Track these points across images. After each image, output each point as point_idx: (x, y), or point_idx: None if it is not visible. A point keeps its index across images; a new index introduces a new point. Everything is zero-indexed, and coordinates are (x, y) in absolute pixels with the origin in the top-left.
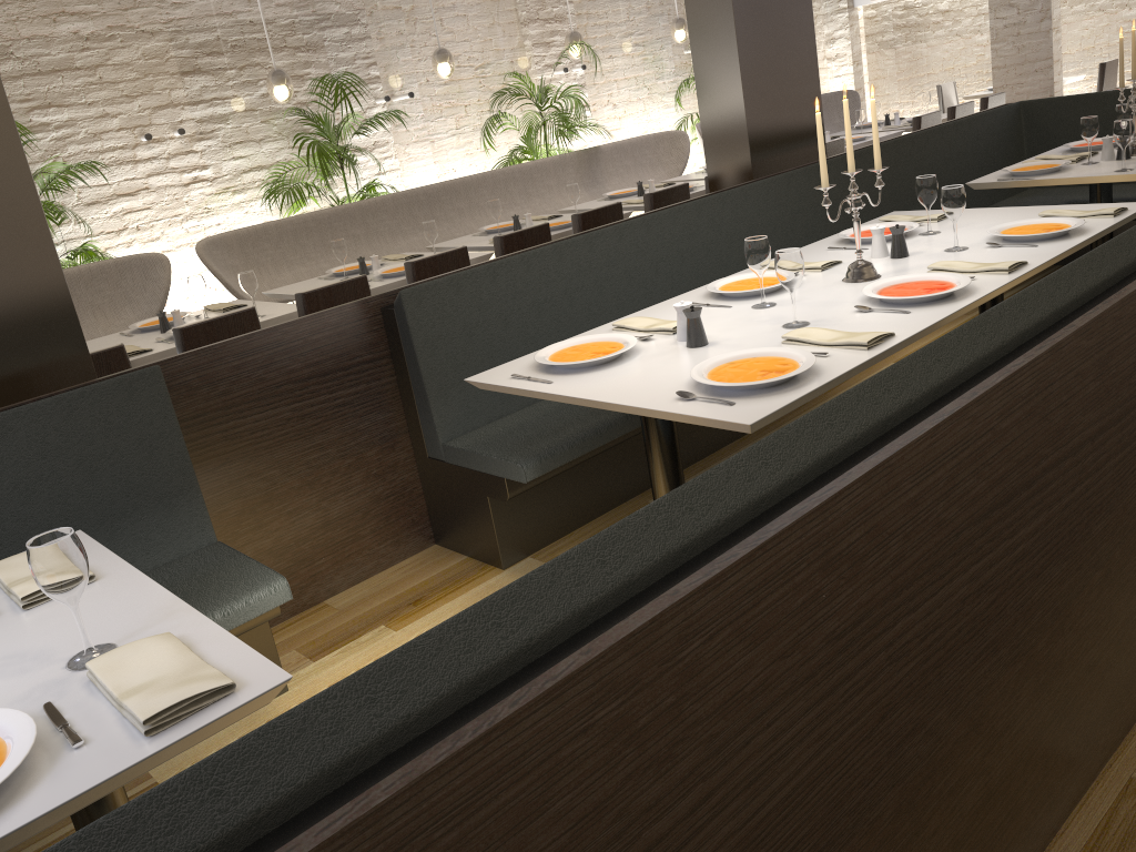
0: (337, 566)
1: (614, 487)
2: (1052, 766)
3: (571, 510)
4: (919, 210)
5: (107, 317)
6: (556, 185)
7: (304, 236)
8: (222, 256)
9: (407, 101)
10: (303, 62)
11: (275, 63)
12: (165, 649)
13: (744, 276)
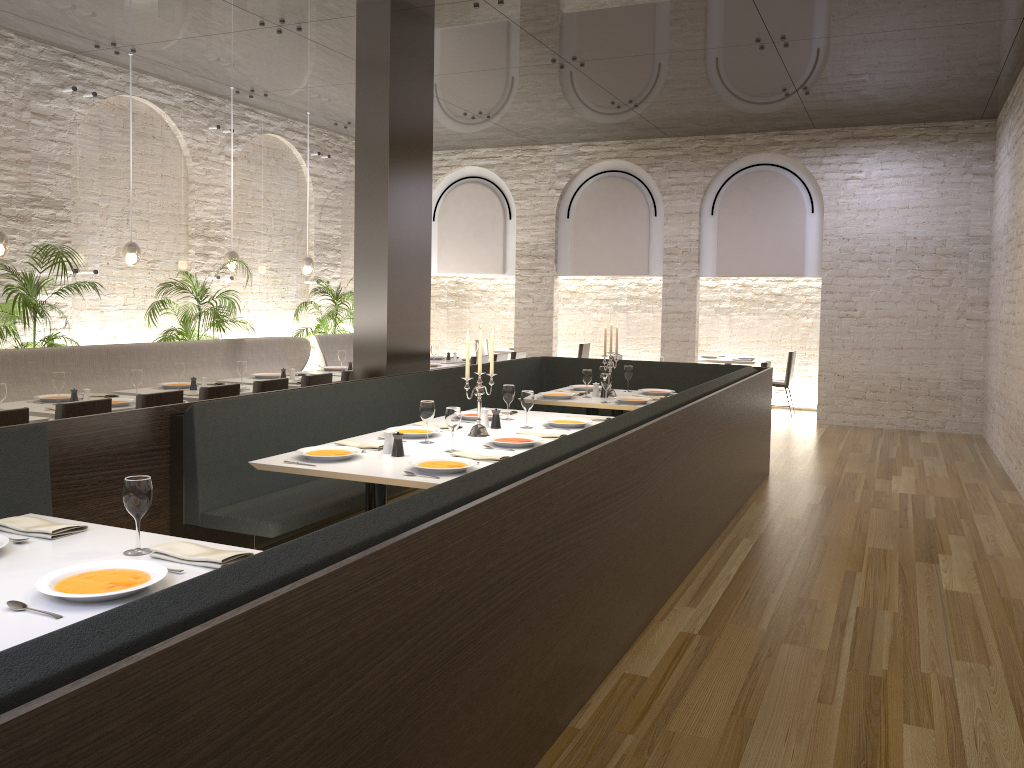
0: None
1: None
2: (595, 652)
3: None
4: None
5: None
6: (208, 362)
7: (1, 367)
8: None
9: (91, 276)
10: (13, 229)
11: None
12: (194, 545)
13: (407, 427)
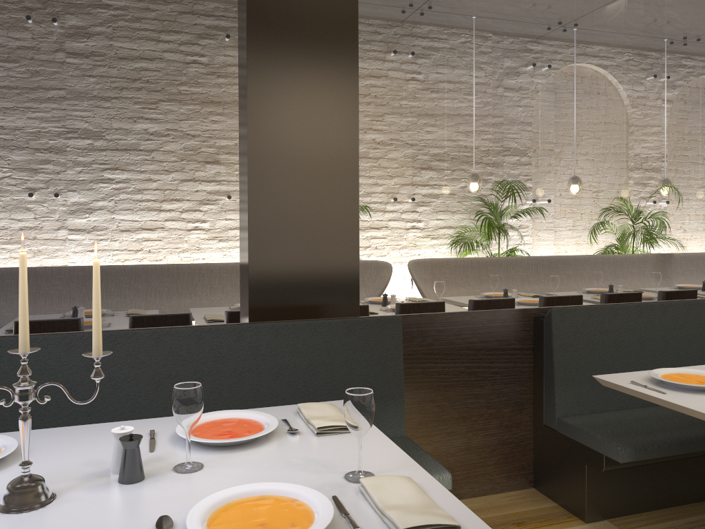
0: (467, 479)
1: (679, 489)
2: None
3: (644, 496)
4: None
5: None
6: (637, 273)
7: (469, 270)
8: (420, 272)
9: (545, 204)
10: (489, 172)
11: (473, 170)
12: (409, 487)
13: None
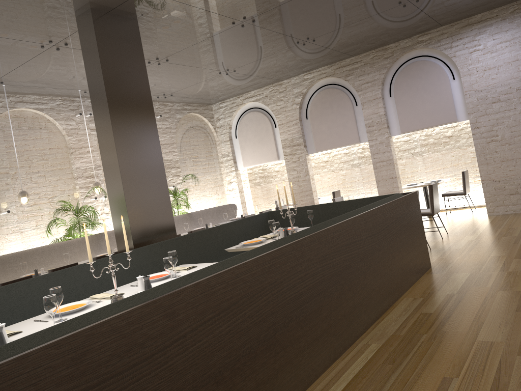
0: None
1: None
2: None
3: None
4: (215, 260)
5: None
6: (78, 251)
7: None
8: None
9: (6, 214)
10: None
11: None
12: None
13: (73, 303)
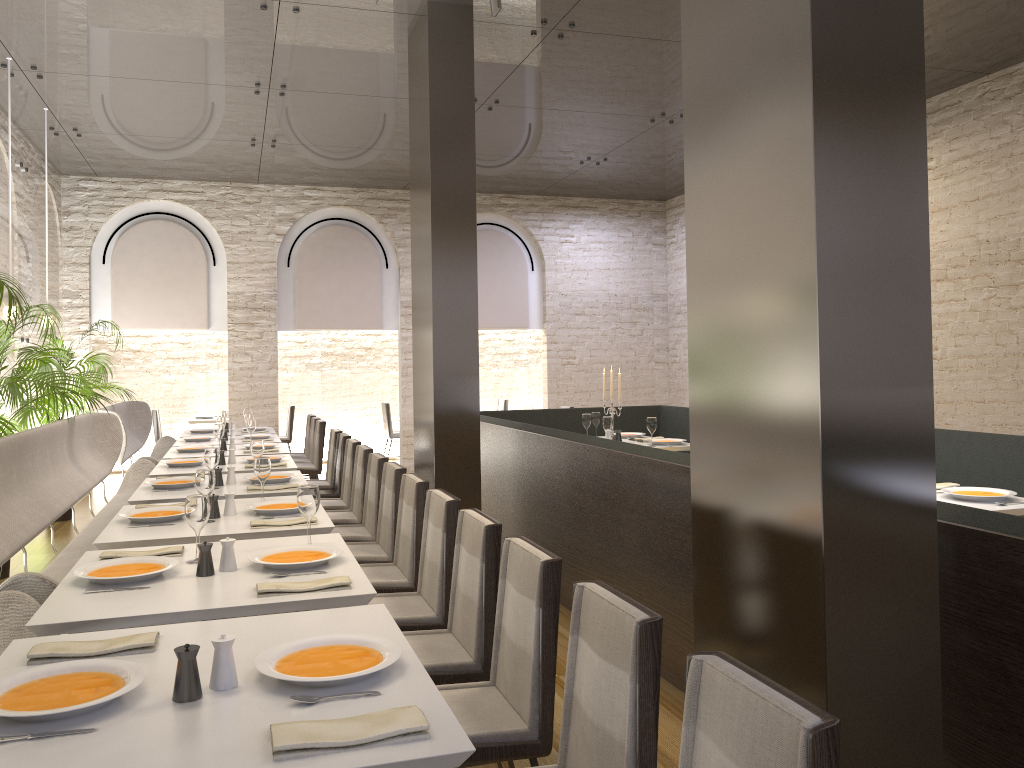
0: None
1: None
2: None
3: None
4: None
5: None
6: (61, 454)
7: None
8: None
9: None
10: None
11: None
12: None
13: None
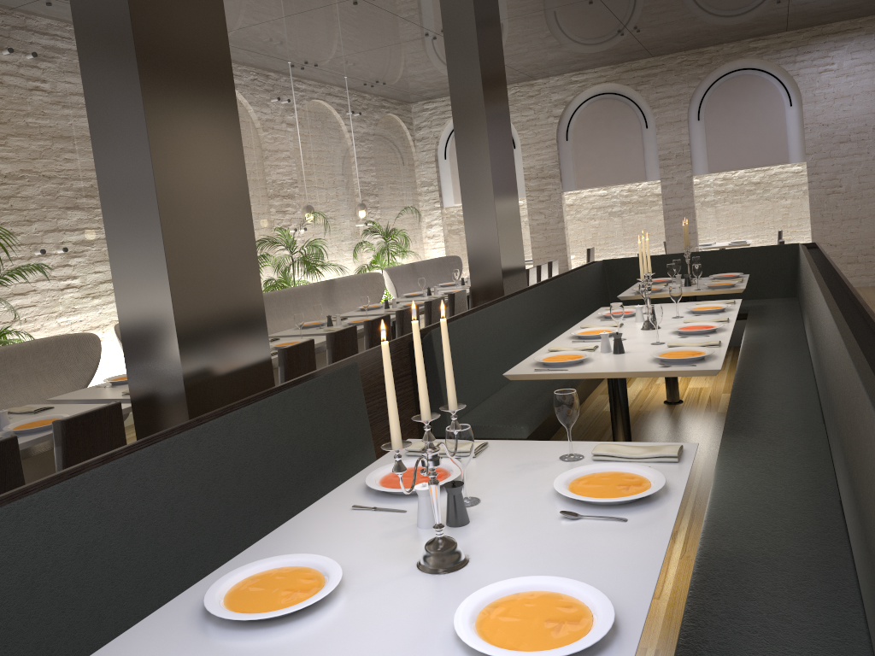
0: None
1: None
2: None
3: None
4: (581, 313)
5: (46, 381)
6: (312, 303)
7: None
8: None
9: None
10: None
11: None
12: (618, 445)
13: (583, 330)
